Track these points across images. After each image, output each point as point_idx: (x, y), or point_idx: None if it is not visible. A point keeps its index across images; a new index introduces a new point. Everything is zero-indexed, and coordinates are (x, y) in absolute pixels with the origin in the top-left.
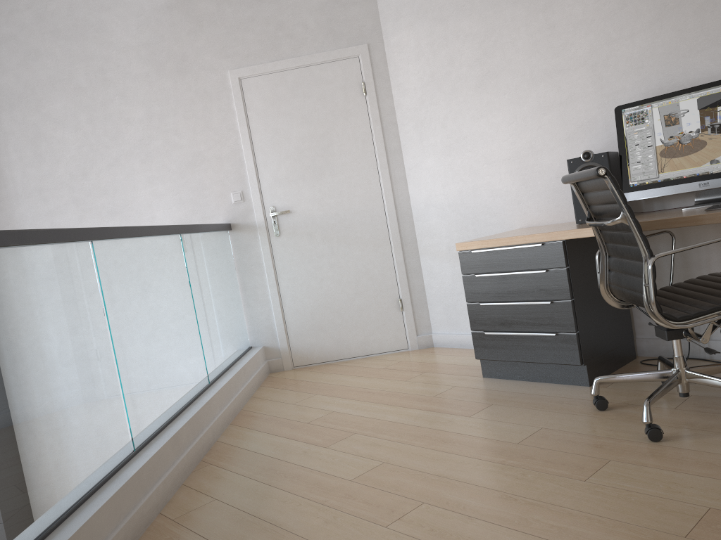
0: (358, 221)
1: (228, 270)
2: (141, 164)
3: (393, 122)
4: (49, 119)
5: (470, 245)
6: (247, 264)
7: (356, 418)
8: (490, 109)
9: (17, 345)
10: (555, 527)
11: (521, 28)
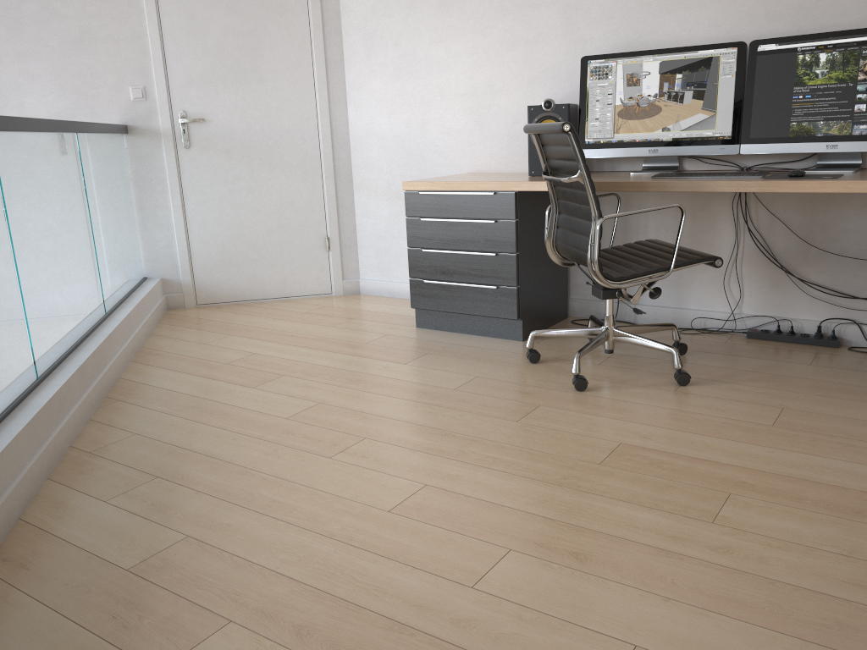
0: (286, 142)
1: (124, 183)
2: (7, 32)
3: (338, 30)
4: None
5: (419, 185)
6: (146, 178)
7: (282, 361)
8: (451, 34)
9: None
10: (490, 458)
11: None
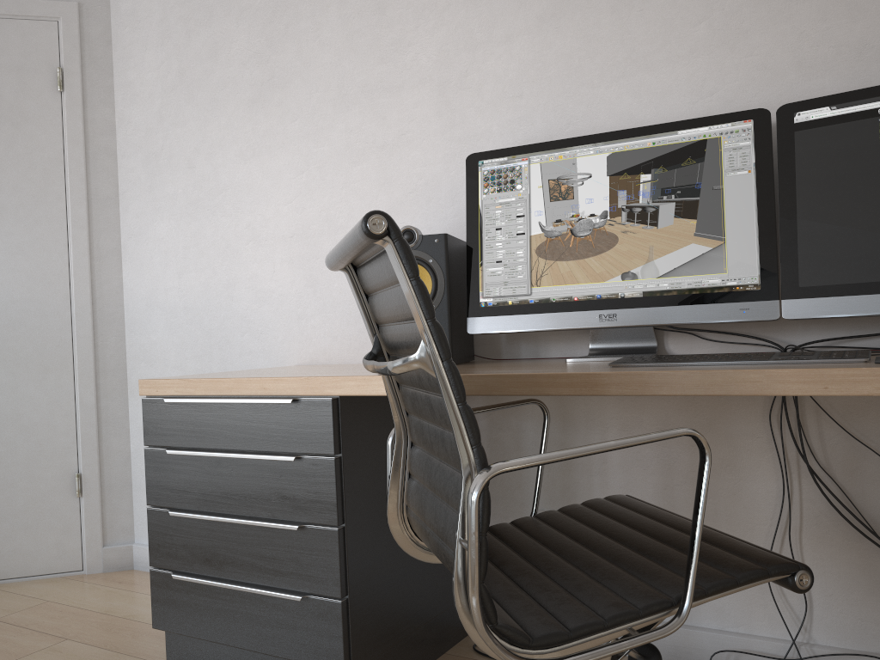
0: (12, 319)
1: None
2: None
3: (110, 149)
4: None
5: (165, 385)
6: None
7: None
8: (269, 144)
9: None
10: None
11: (331, 6)
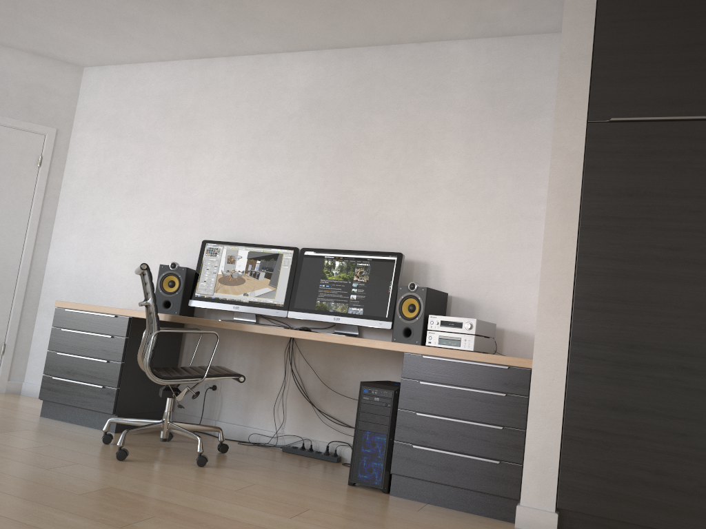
0: None
1: None
2: None
3: (56, 196)
4: None
5: (66, 304)
6: None
7: None
8: (131, 213)
9: None
10: None
11: (169, 165)
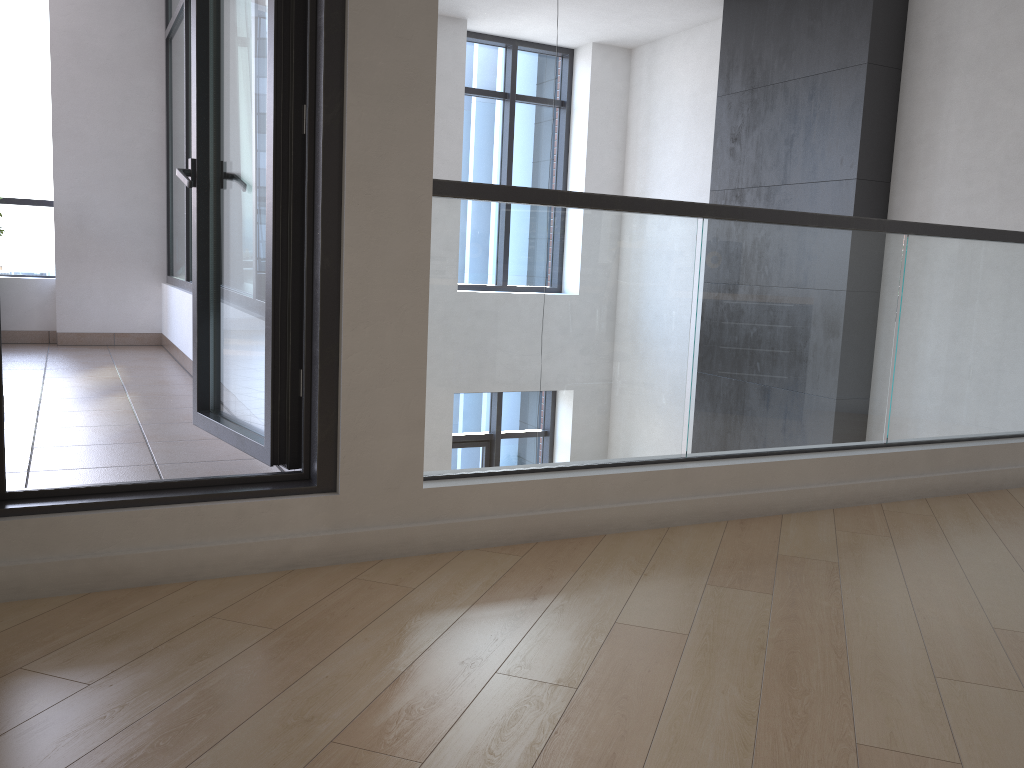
0: None
1: None
2: None
3: None
4: (1002, 86)
5: None
6: None
7: None
8: None
9: (789, 306)
10: None
11: None
